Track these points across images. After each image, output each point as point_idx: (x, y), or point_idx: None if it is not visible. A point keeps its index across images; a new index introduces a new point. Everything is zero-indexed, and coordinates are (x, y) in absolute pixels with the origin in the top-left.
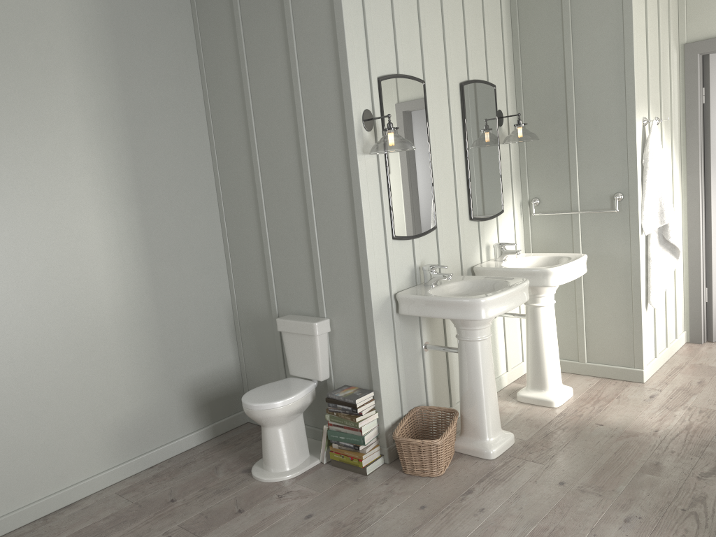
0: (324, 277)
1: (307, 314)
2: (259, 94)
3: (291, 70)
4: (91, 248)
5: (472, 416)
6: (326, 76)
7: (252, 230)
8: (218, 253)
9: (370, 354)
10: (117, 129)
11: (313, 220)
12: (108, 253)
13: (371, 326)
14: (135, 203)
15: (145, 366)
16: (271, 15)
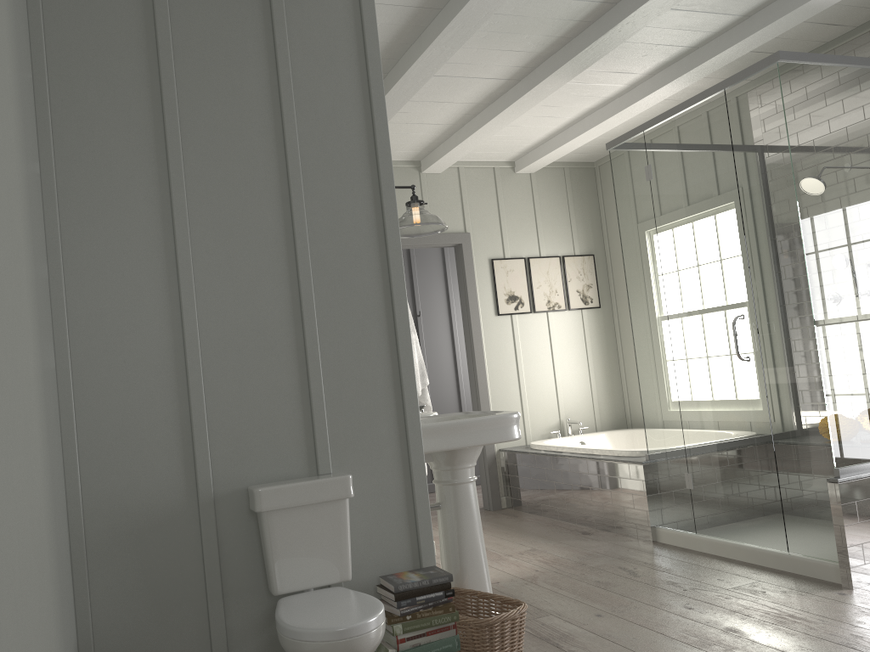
0: (328, 407)
1: (287, 478)
2: (200, 110)
3: (280, 90)
4: (25, 295)
5: (478, 585)
6: (345, 114)
7: (152, 340)
8: (56, 390)
9: (419, 511)
10: (15, 49)
11: (314, 315)
12: (31, 321)
13: (421, 466)
14: (30, 225)
15: (59, 641)
16: (240, 5)
